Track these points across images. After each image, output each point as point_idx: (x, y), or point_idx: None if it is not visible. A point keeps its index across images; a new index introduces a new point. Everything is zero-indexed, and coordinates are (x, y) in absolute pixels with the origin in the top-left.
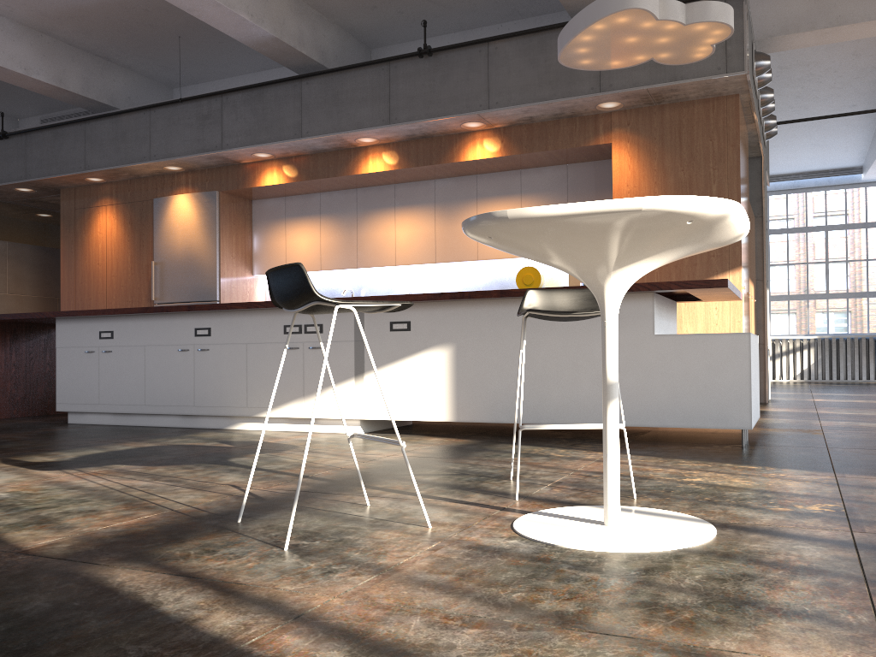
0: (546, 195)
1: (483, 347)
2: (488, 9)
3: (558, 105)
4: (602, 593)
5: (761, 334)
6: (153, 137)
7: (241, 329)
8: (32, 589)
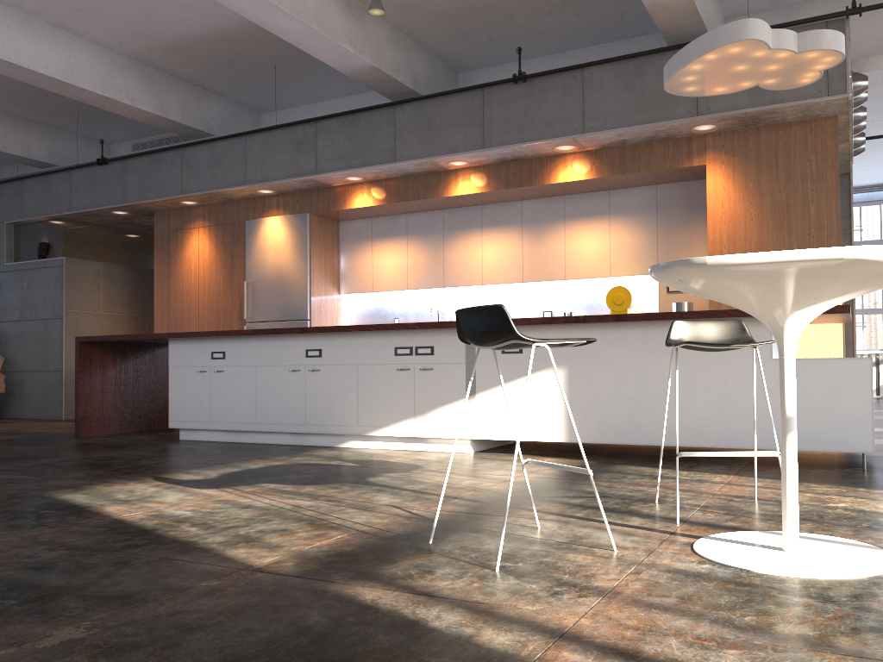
0: (635, 215)
1: (596, 370)
2: (578, 34)
3: (653, 128)
4: (828, 618)
5: (850, 352)
6: (248, 162)
7: (352, 351)
8: (298, 605)
